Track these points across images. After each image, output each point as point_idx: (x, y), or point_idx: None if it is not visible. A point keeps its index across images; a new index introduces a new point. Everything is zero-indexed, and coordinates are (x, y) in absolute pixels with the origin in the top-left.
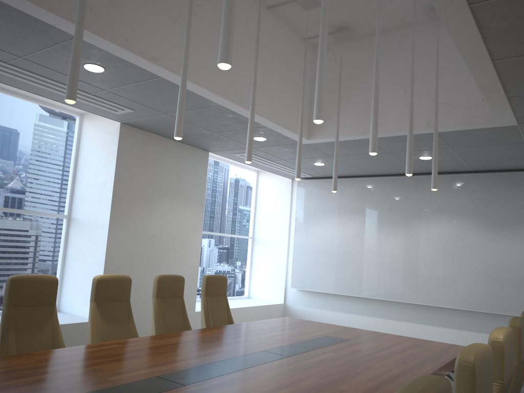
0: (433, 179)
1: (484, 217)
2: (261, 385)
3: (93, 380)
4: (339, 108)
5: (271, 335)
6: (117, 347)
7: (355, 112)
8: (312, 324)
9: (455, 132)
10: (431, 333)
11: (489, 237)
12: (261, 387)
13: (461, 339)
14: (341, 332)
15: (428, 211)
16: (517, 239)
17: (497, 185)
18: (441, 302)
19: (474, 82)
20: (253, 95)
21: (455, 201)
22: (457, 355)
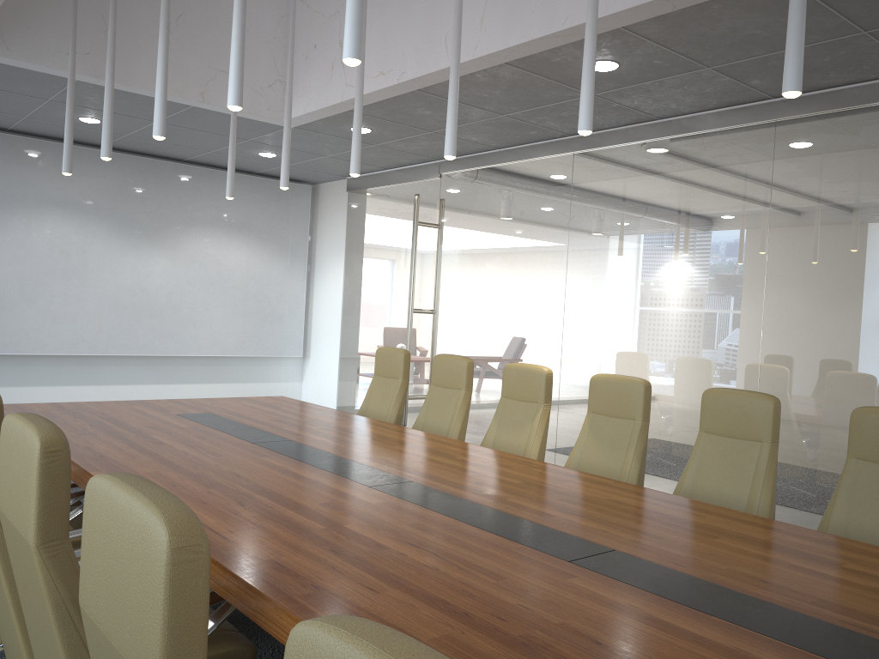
0: (232, 184)
1: (118, 219)
2: (415, 462)
3: (384, 508)
4: (76, 19)
5: (151, 428)
6: (172, 490)
7: (80, 31)
8: (85, 407)
9: (216, 113)
10: (21, 399)
11: (123, 249)
12: (425, 463)
13: (70, 399)
14: (159, 408)
15: (28, 199)
16: (159, 253)
17: (137, 174)
18: (49, 347)
19: (261, 57)
20: (169, 13)
21: (76, 190)
22: (634, 381)
